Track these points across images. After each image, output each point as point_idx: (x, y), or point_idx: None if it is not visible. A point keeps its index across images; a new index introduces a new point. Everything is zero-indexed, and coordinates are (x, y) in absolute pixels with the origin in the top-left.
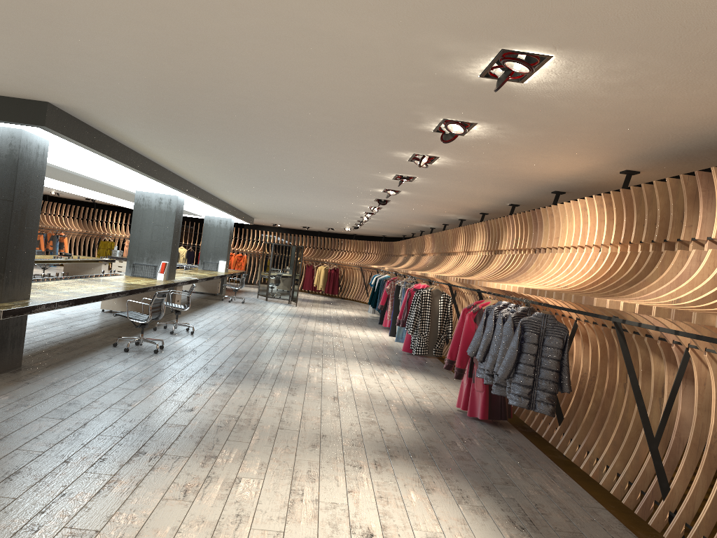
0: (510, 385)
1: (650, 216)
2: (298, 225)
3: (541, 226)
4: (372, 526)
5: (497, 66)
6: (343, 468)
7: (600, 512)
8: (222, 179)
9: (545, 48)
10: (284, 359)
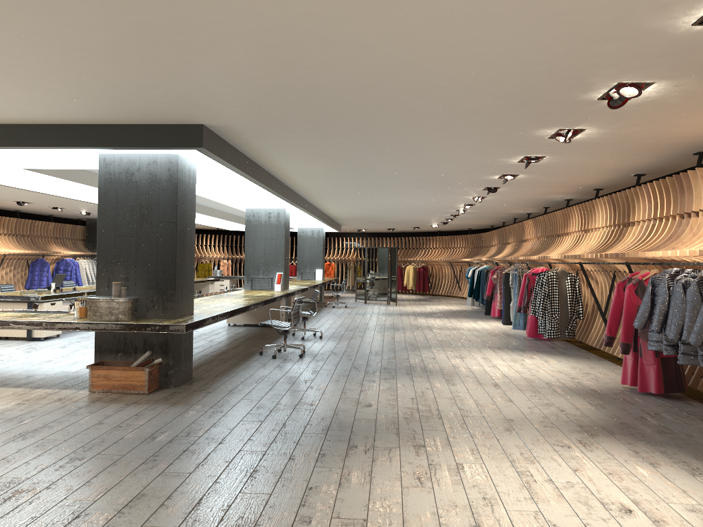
0: (702, 353)
1: None
2: (383, 228)
3: (689, 190)
4: (623, 502)
5: None
6: (553, 449)
7: None
8: (332, 186)
9: None
10: (421, 354)
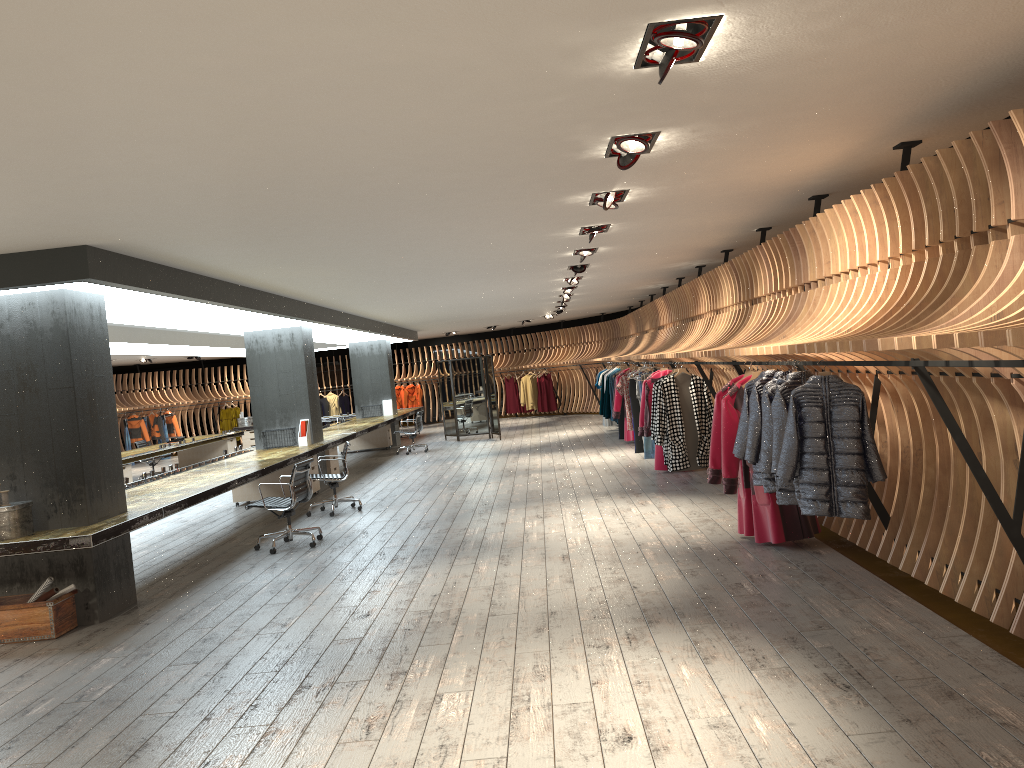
0: (799, 488)
1: (945, 202)
2: (480, 327)
3: (803, 251)
4: (629, 725)
5: (653, 49)
6: (583, 653)
7: (962, 641)
8: (352, 290)
9: (708, 7)
10: (490, 518)
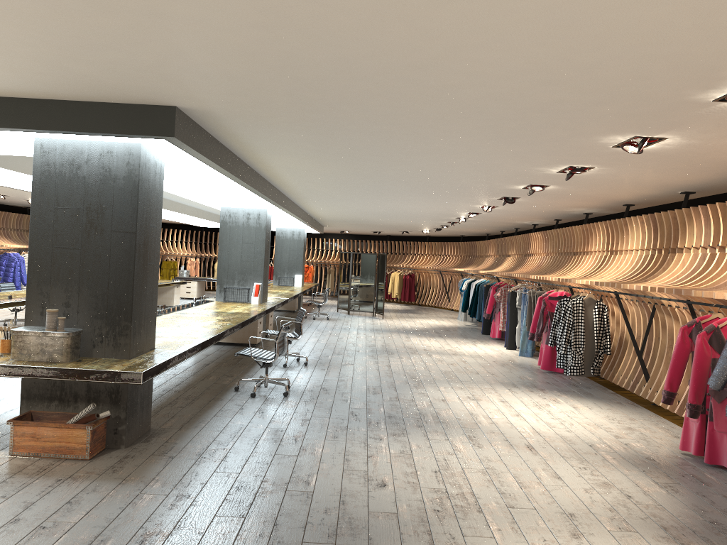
0: None
1: None
2: (368, 231)
3: None
4: None
5: None
6: None
7: None
8: (325, 187)
9: None
10: (427, 392)
